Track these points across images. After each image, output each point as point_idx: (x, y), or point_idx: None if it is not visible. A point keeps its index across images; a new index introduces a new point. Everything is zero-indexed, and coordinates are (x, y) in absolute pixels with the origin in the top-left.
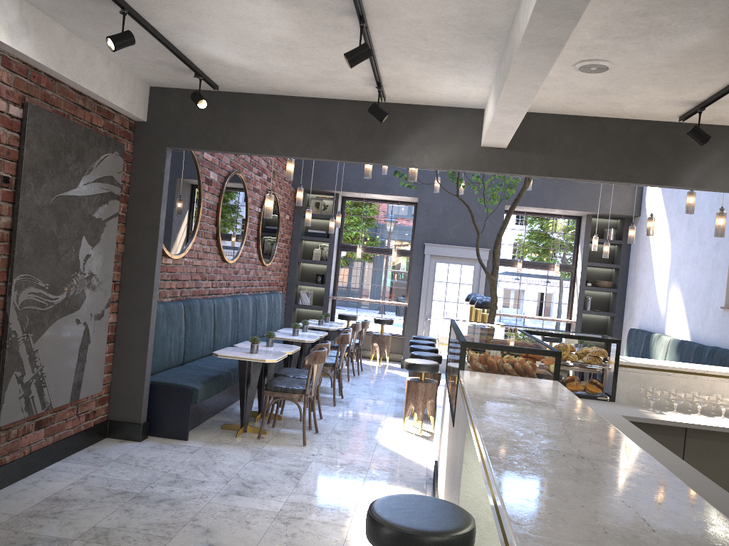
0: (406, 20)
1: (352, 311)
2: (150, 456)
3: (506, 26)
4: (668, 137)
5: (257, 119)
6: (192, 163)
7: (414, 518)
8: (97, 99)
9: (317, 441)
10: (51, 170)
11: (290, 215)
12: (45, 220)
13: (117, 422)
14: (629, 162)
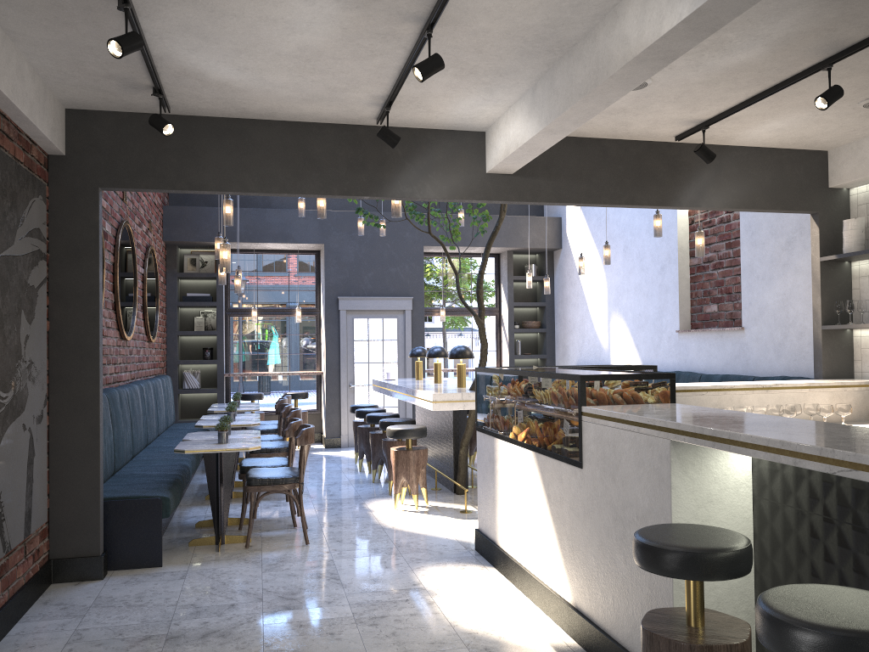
0: (474, 30)
1: (253, 389)
2: (135, 592)
3: (576, 39)
4: (663, 157)
5: (220, 148)
6: None
7: (697, 540)
8: (20, 125)
9: (316, 537)
10: None
11: (163, 276)
12: None
13: (65, 560)
14: (632, 184)
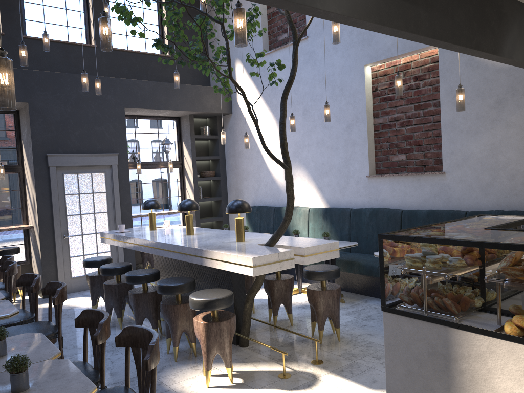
0: None
1: None
2: None
3: None
4: (493, 5)
5: None
6: None
7: None
8: None
9: None
10: None
11: None
12: None
13: None
14: (478, 28)
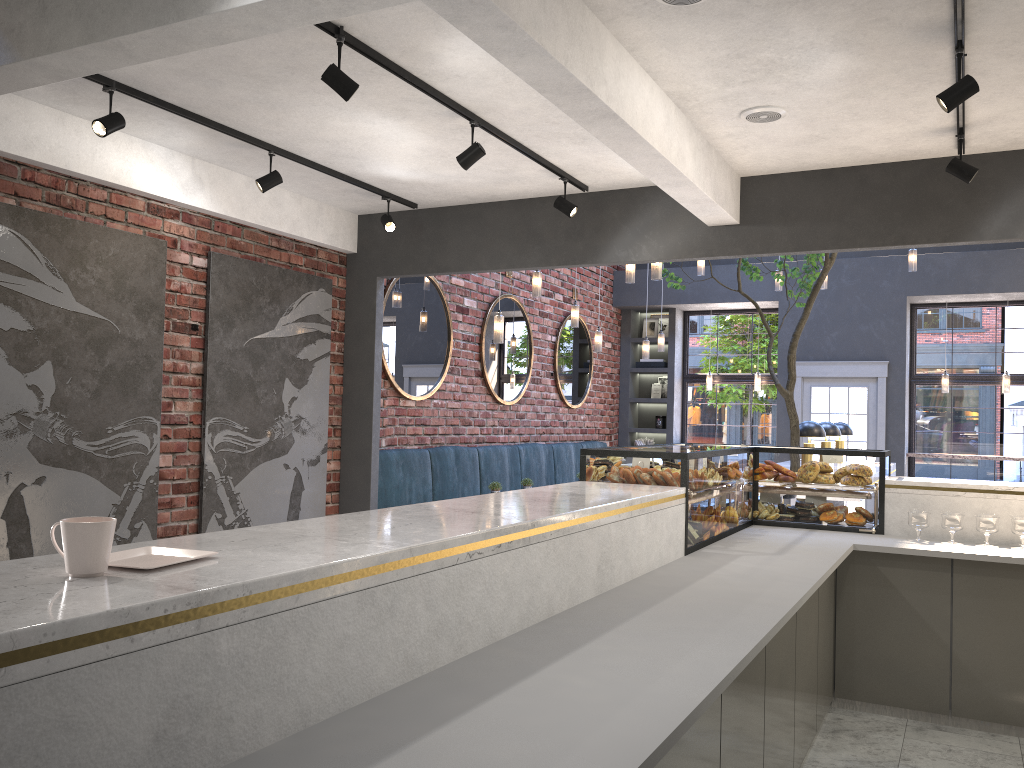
0: (516, 110)
1: None
2: None
3: None
4: (954, 177)
5: (461, 232)
6: (433, 291)
7: None
8: (294, 238)
9: None
10: (242, 314)
11: (612, 342)
12: (238, 363)
13: None
14: (902, 218)
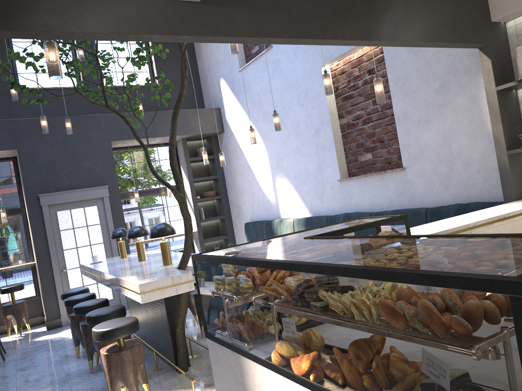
0: None
1: None
2: None
3: None
4: None
5: None
6: None
7: None
8: None
9: None
10: None
11: None
12: None
13: None
14: (332, 16)
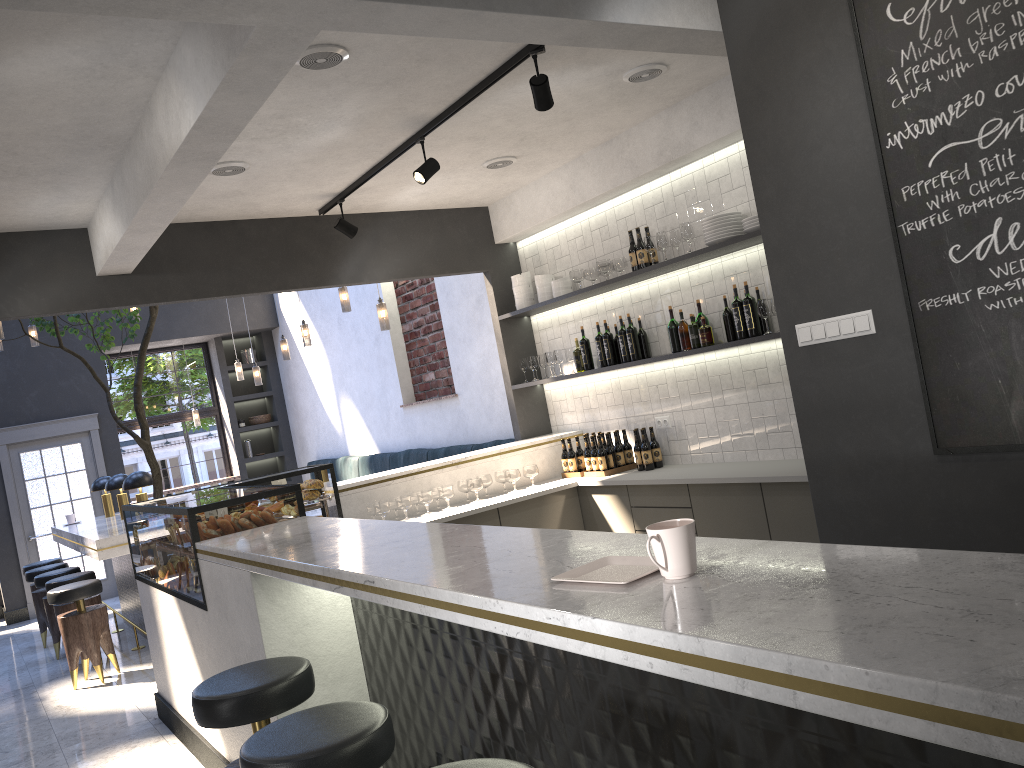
0: None
1: None
2: None
3: (128, 134)
4: (312, 233)
5: None
6: None
7: (251, 680)
8: None
9: None
10: None
11: None
12: None
13: None
14: (281, 266)
